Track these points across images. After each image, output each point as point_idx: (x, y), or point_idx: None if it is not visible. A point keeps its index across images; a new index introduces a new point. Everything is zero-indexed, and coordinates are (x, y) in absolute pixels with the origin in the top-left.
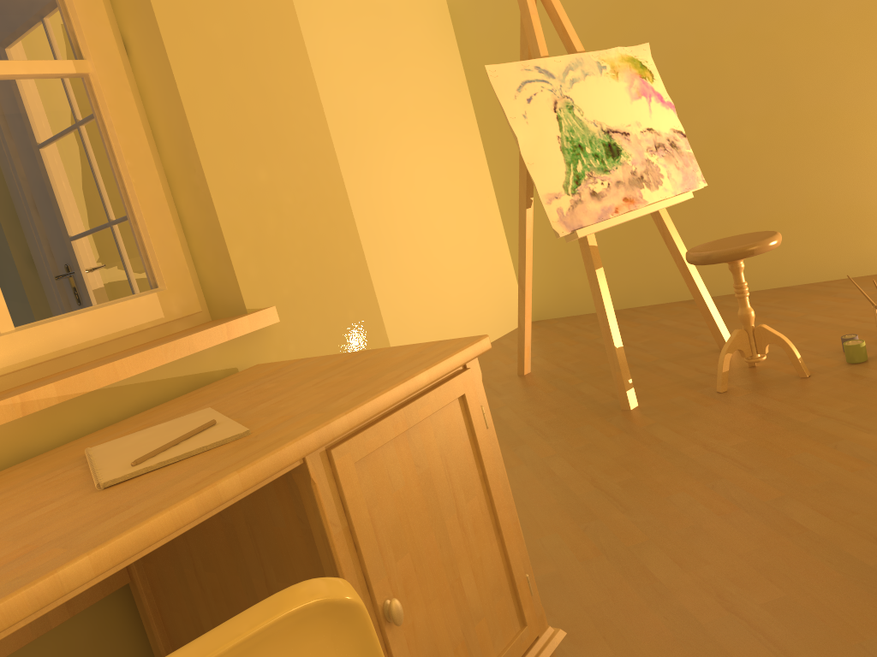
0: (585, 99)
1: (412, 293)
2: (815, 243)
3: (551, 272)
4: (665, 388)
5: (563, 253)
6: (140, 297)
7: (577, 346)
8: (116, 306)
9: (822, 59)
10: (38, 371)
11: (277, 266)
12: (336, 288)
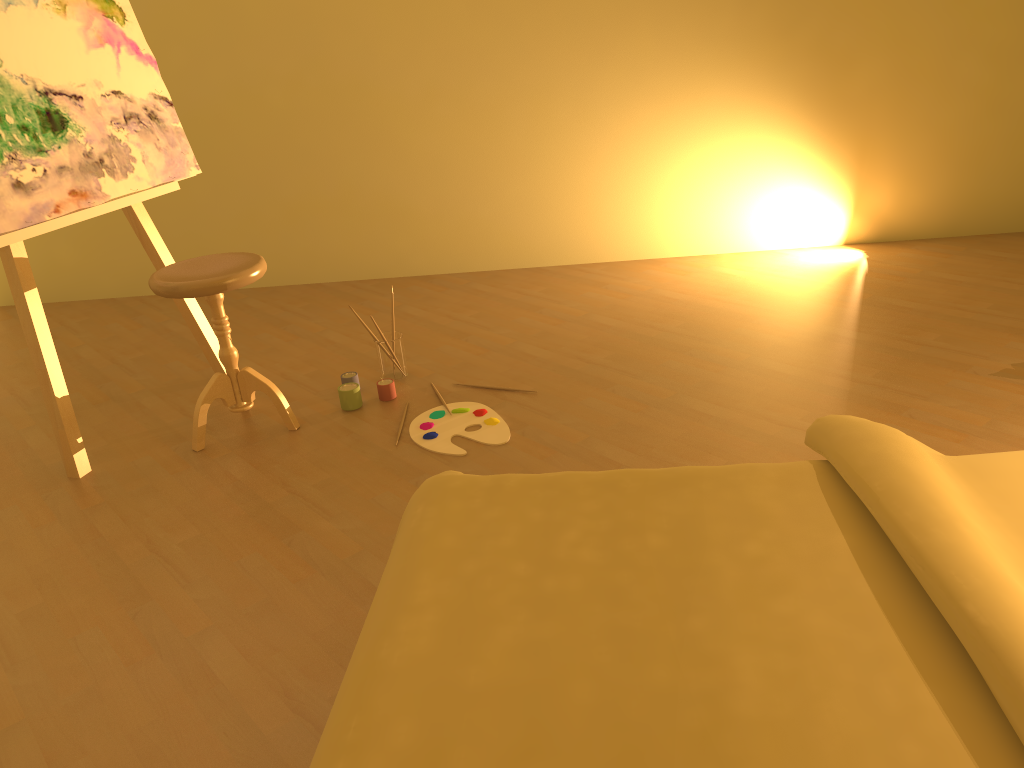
0: (7, 41)
1: None
2: (350, 236)
3: (29, 242)
4: (134, 441)
5: None
6: None
7: None
8: None
9: (355, 22)
10: None
11: None
12: None
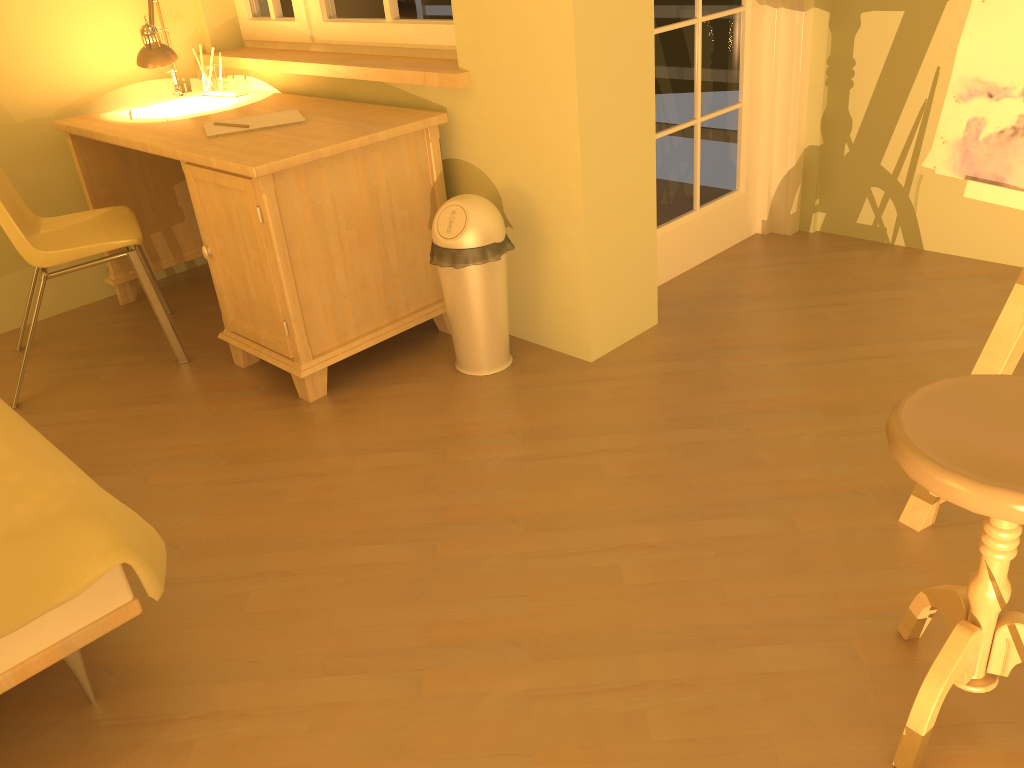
0: None
1: None
2: None
3: None
4: None
5: None
6: (445, 25)
7: None
8: (431, 26)
9: None
10: (401, 52)
11: (487, 40)
12: (535, 81)
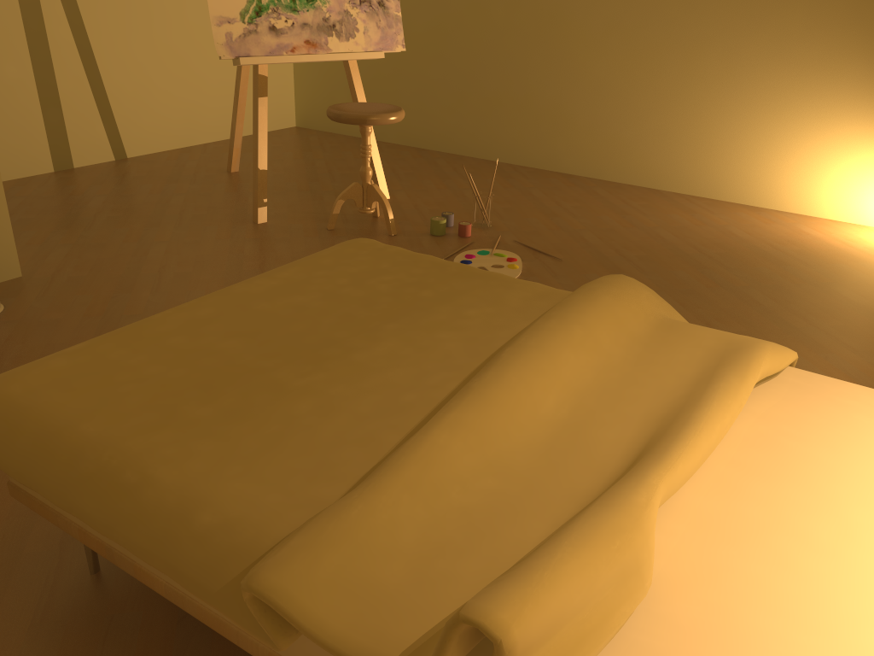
0: None
1: (163, 68)
2: (523, 130)
3: (323, 86)
4: (301, 215)
5: (335, 72)
6: None
7: (297, 161)
8: None
9: None
10: None
11: None
12: None
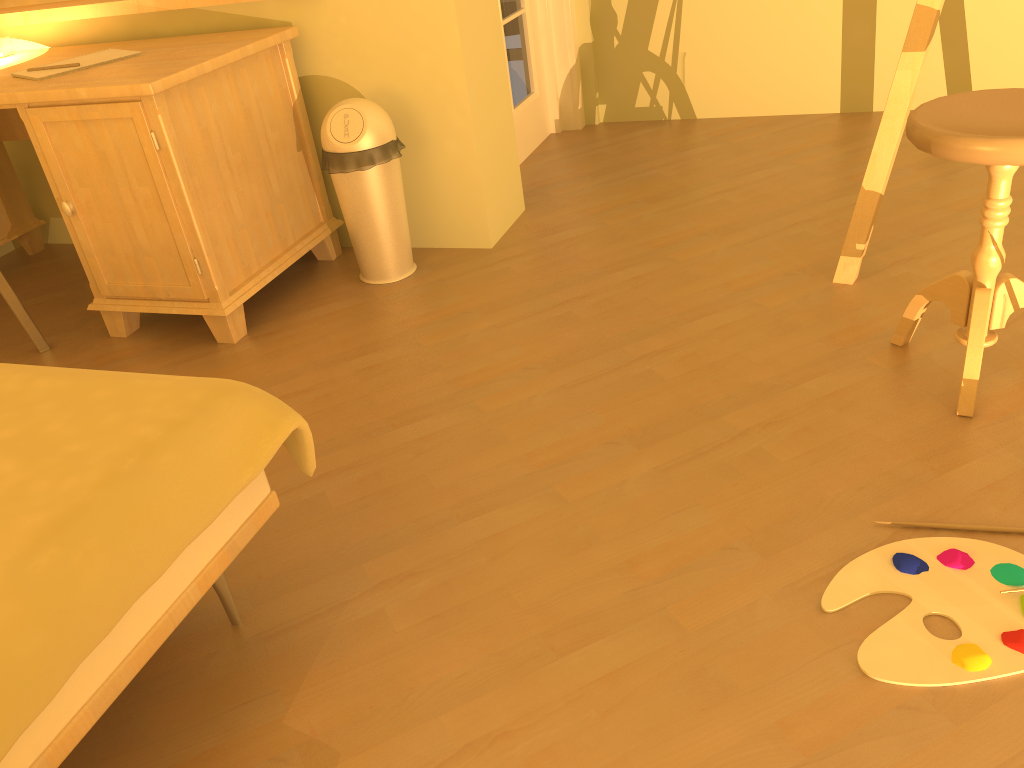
0: None
1: None
2: None
3: None
4: None
5: None
6: None
7: None
8: None
9: None
10: None
11: None
12: None
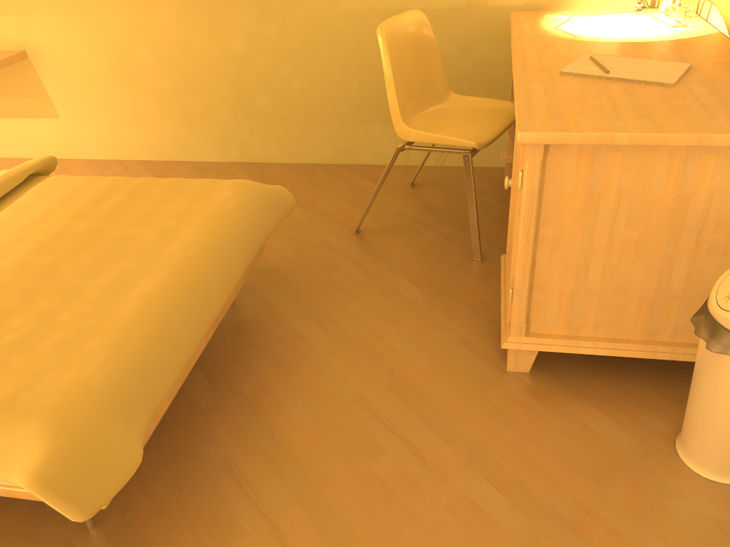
0: None
1: None
2: None
3: None
4: None
5: None
6: None
7: None
8: None
9: None
10: None
11: None
12: None
